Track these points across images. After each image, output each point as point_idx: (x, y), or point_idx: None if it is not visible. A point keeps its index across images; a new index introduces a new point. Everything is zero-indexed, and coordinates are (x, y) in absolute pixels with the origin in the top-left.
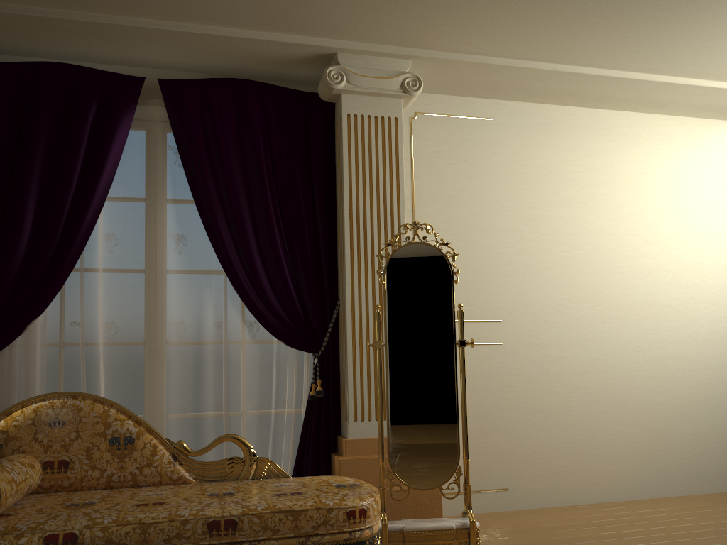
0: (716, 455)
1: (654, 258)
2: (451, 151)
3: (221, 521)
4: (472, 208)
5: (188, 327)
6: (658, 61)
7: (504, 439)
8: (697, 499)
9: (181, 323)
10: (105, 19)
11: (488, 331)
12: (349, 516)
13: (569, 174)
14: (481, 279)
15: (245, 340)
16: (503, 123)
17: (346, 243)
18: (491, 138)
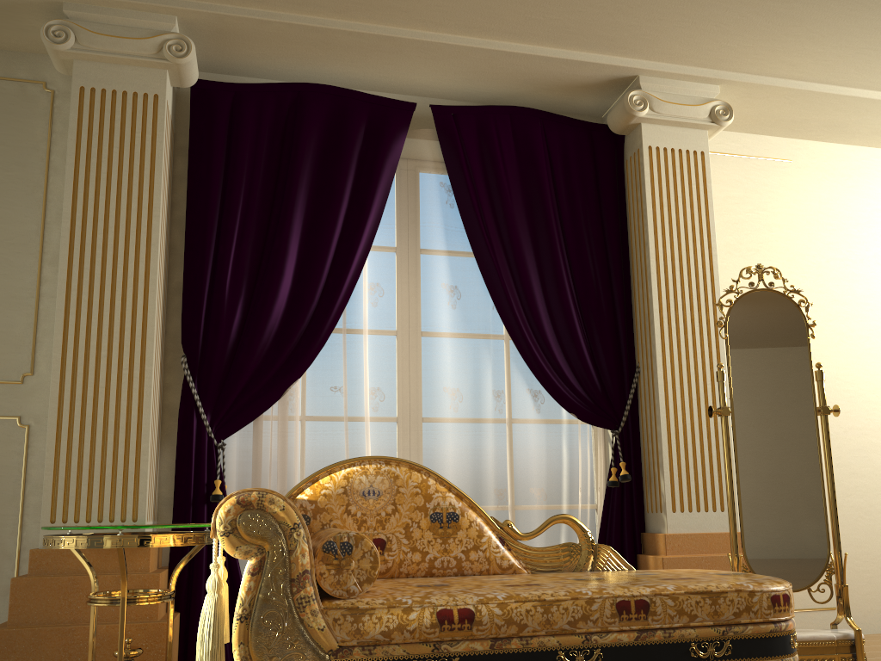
0: None
1: None
2: (747, 197)
3: (630, 601)
4: (774, 264)
5: (464, 396)
6: None
7: None
8: None
9: (456, 391)
10: (391, 32)
11: None
12: (773, 602)
13: (880, 227)
14: None
15: (530, 413)
16: (803, 166)
17: (654, 296)
18: (791, 183)
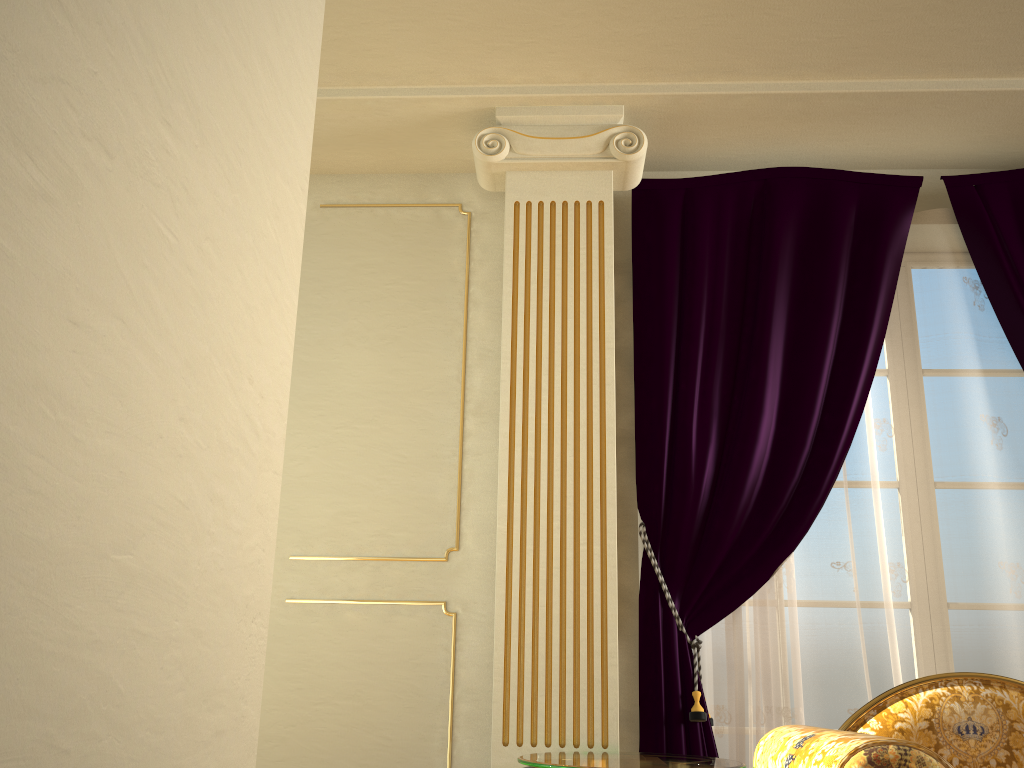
0: None
1: None
2: None
3: None
4: None
5: None
6: None
7: None
8: None
9: (1016, 568)
10: (899, 86)
11: None
12: None
13: None
14: None
15: None
16: None
17: None
18: None
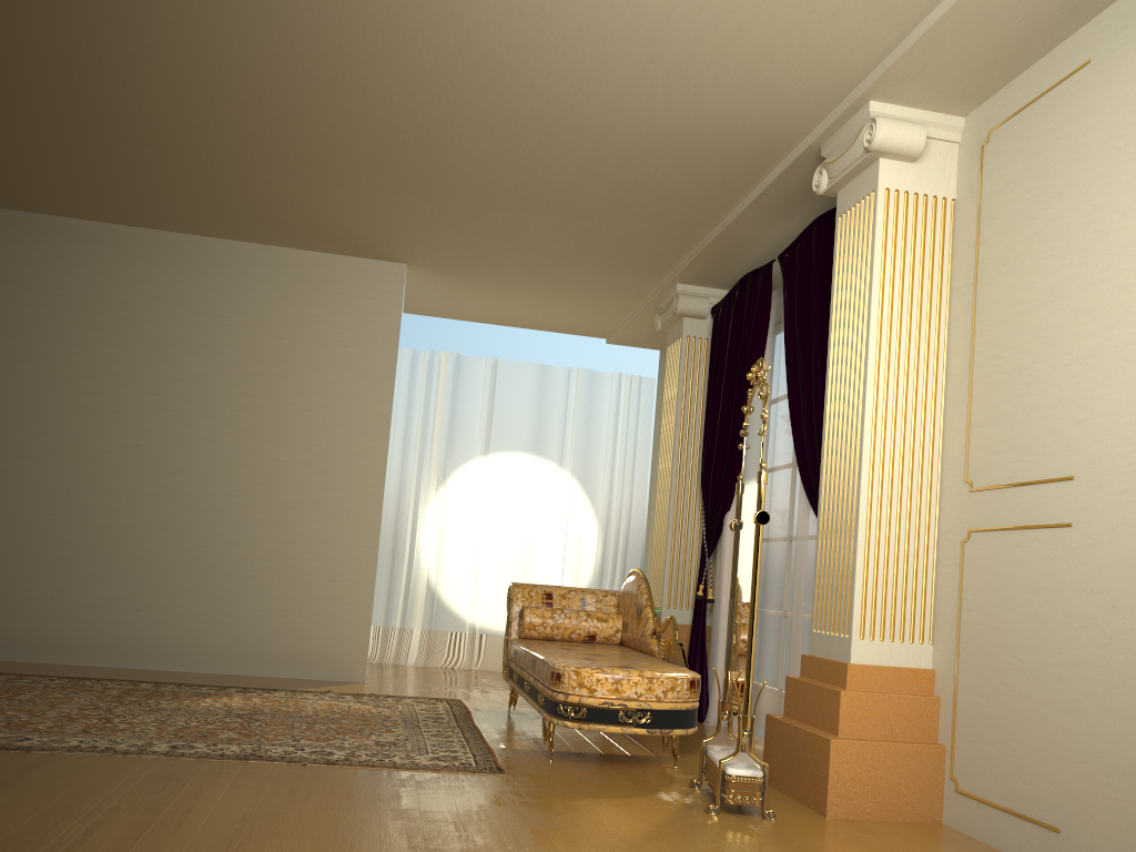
0: None
1: None
2: (1025, 170)
3: (533, 659)
4: (1046, 262)
5: (789, 515)
6: None
7: (1061, 725)
8: None
9: (785, 511)
10: (714, 233)
11: (1052, 501)
12: (552, 675)
13: None
14: (1050, 397)
15: (808, 528)
16: (1108, 55)
17: (826, 392)
18: (1084, 103)
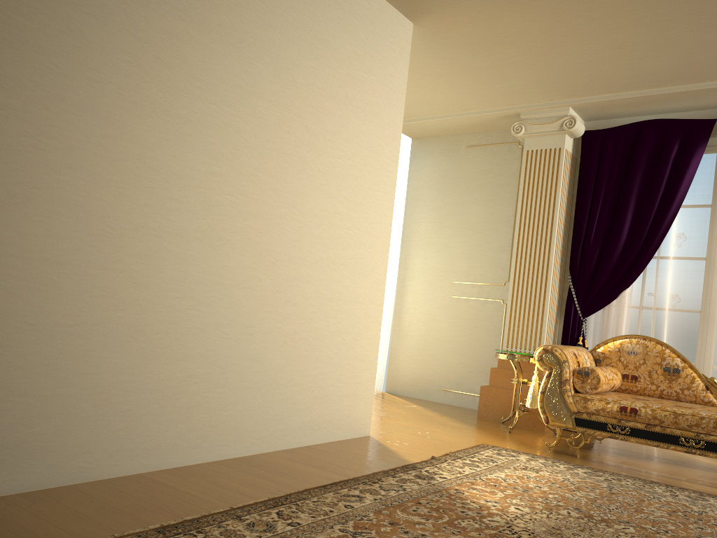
0: None
1: None
2: None
3: None
4: None
5: None
6: None
7: None
8: None
9: None
10: (688, 88)
11: None
12: None
13: None
14: None
15: None
16: None
17: None
18: None
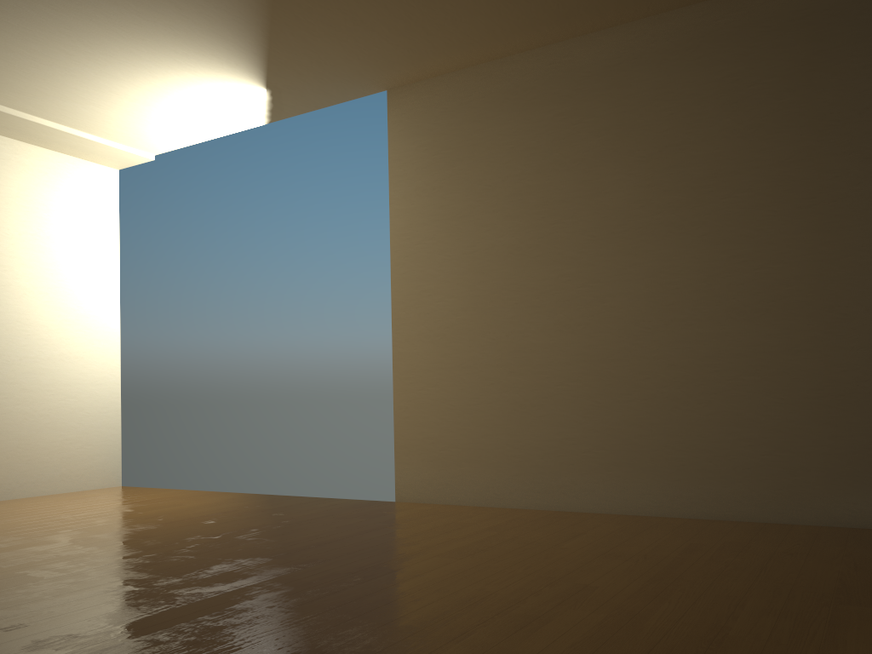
0: (81, 458)
1: (31, 281)
2: None
3: None
4: None
5: None
6: (27, 104)
7: None
8: (56, 495)
9: None
10: None
11: None
12: None
13: None
14: None
15: None
16: None
17: None
18: None
